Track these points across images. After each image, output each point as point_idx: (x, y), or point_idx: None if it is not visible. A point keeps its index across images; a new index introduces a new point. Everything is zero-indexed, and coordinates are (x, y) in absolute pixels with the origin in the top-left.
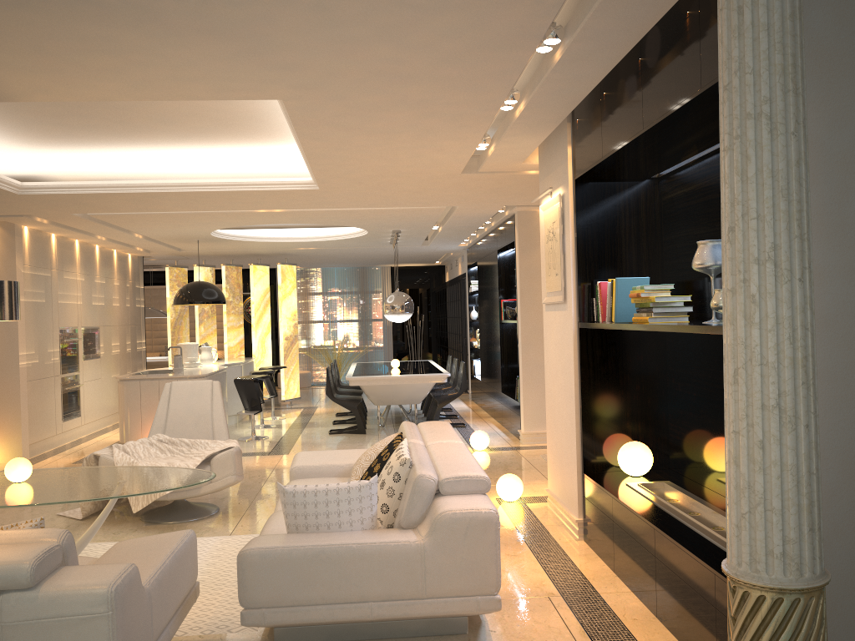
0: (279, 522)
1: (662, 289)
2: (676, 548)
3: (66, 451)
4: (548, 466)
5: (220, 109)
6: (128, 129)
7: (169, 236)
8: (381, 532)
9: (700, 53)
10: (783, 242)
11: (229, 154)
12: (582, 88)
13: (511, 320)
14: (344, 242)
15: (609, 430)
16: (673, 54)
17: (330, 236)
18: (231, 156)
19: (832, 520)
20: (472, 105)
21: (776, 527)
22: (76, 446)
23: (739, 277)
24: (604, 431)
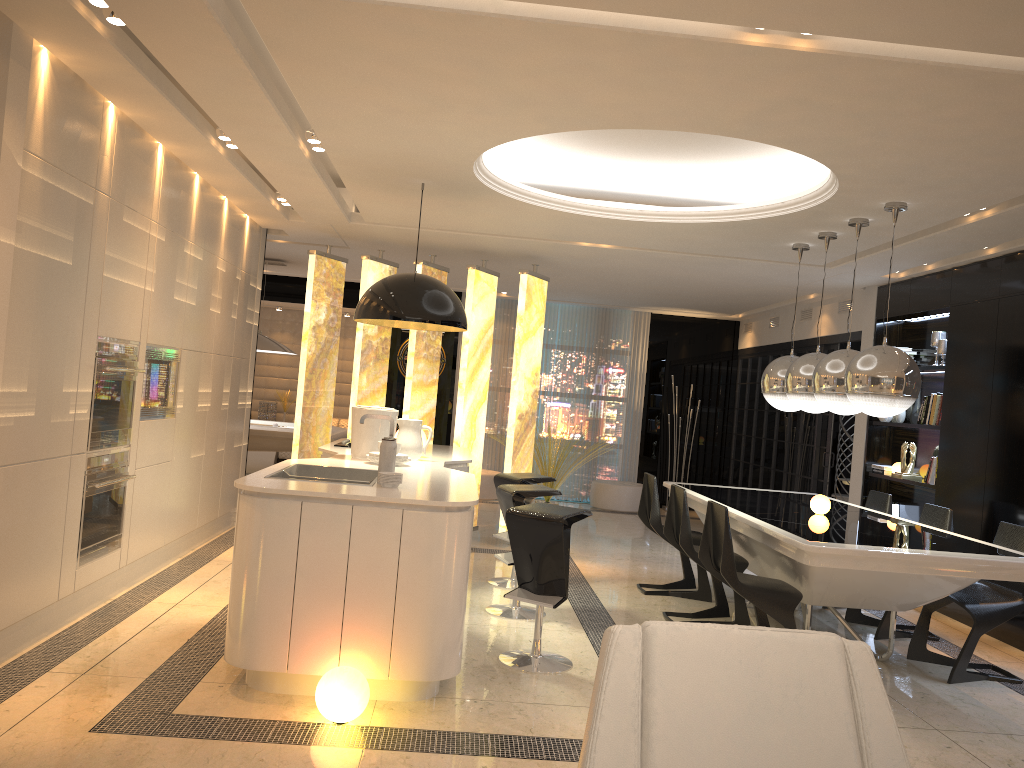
0: None
1: None
2: None
3: (77, 654)
4: None
5: None
6: None
7: (373, 158)
8: None
9: None
10: None
11: None
12: None
13: None
14: (701, 234)
15: None
16: None
17: (691, 214)
18: None
19: None
20: None
21: None
22: (103, 637)
23: None
24: None
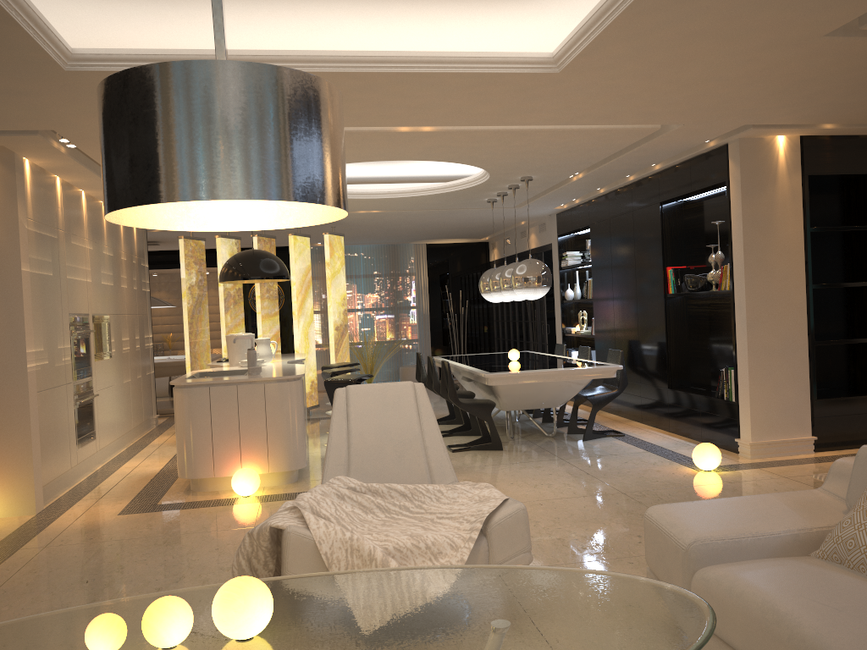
0: None
1: None
2: None
3: (91, 492)
4: None
5: None
6: None
7: None
8: None
9: None
10: None
11: (401, 21)
12: None
13: (704, 292)
14: (430, 200)
15: None
16: None
17: (419, 190)
18: (402, 25)
19: None
20: None
21: None
22: (101, 484)
23: None
24: None
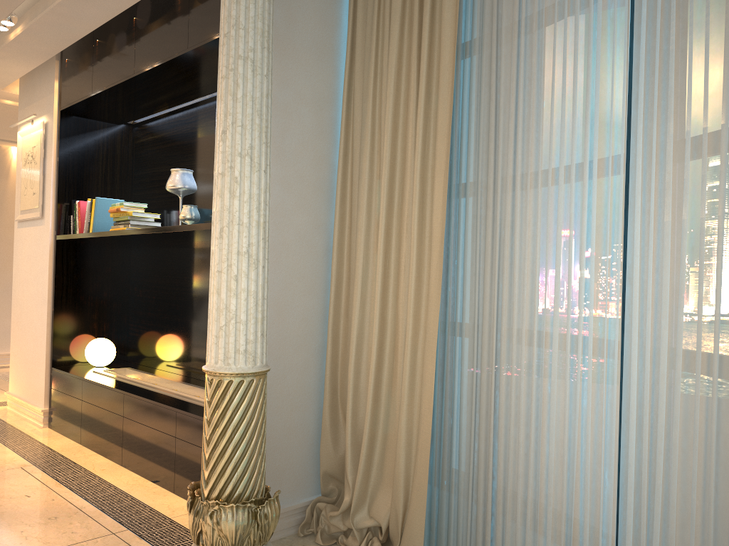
0: None
1: (138, 207)
2: (144, 403)
3: None
4: (11, 371)
5: None
6: None
7: None
8: None
9: (188, 22)
10: (257, 145)
11: None
12: (81, 28)
13: None
14: None
15: (79, 329)
16: (165, 19)
17: None
18: None
19: (267, 343)
20: None
21: (242, 333)
22: None
23: (228, 165)
24: (73, 331)
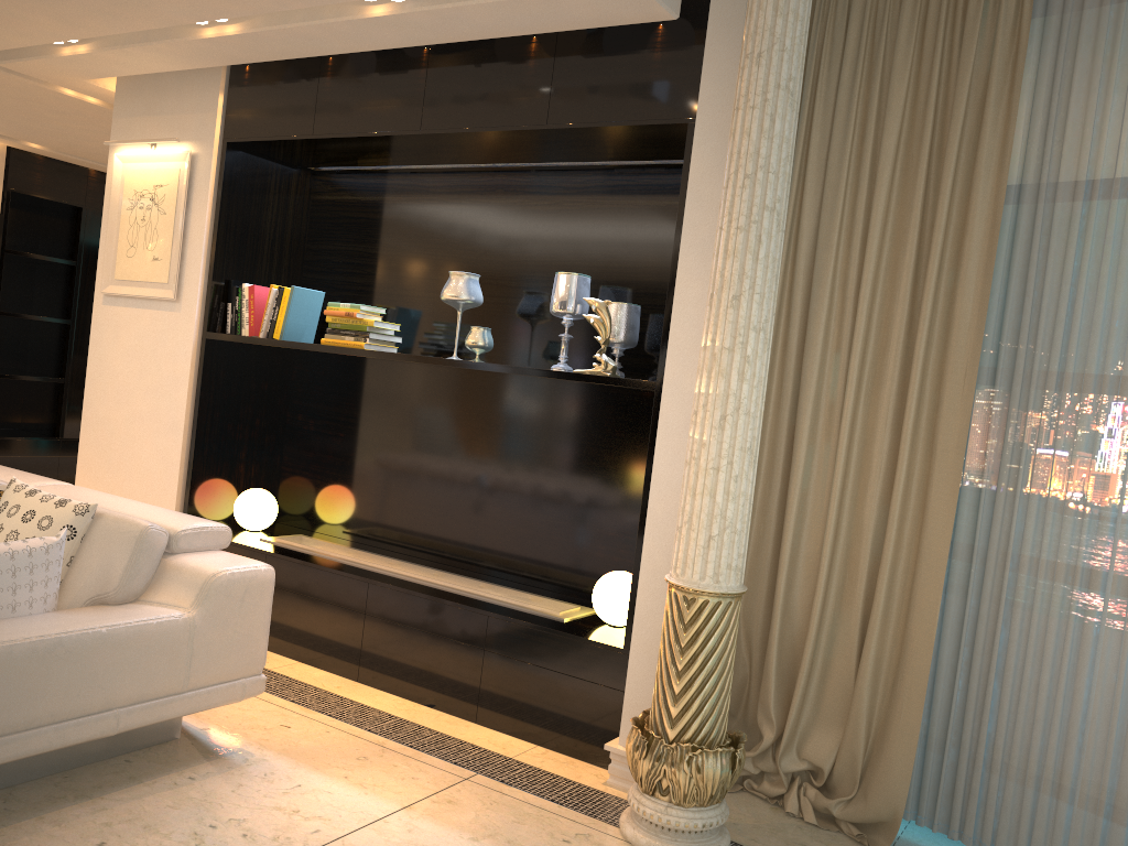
0: None
1: (375, 312)
2: (415, 599)
3: None
4: None
5: None
6: None
7: None
8: (94, 611)
9: (550, 88)
10: (770, 317)
11: None
12: (339, 47)
13: None
14: None
15: (222, 474)
16: (499, 70)
17: None
18: None
19: None
20: (183, 3)
21: (736, 545)
22: None
23: (739, 339)
24: (215, 476)
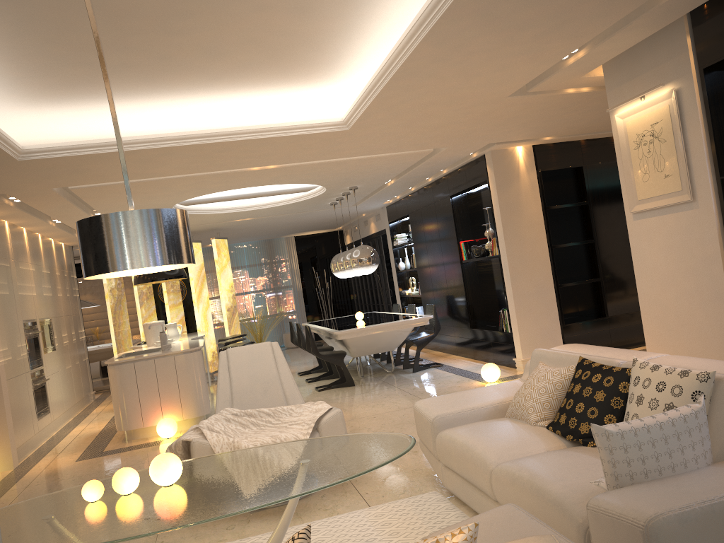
0: (553, 476)
1: None
2: None
3: (52, 450)
4: None
5: (288, 31)
6: (162, 69)
7: None
8: None
9: None
10: None
11: (242, 103)
12: None
13: (483, 257)
14: (287, 207)
15: None
16: None
17: (278, 202)
18: (243, 106)
19: None
20: None
21: None
22: (59, 444)
23: None
24: None
